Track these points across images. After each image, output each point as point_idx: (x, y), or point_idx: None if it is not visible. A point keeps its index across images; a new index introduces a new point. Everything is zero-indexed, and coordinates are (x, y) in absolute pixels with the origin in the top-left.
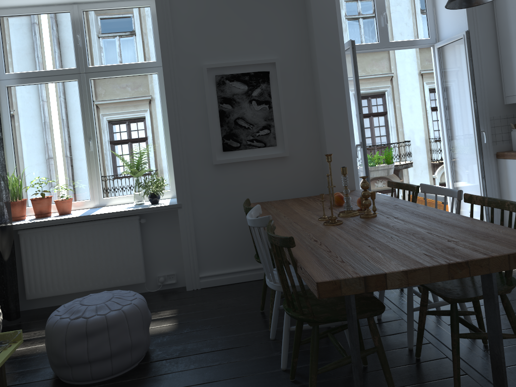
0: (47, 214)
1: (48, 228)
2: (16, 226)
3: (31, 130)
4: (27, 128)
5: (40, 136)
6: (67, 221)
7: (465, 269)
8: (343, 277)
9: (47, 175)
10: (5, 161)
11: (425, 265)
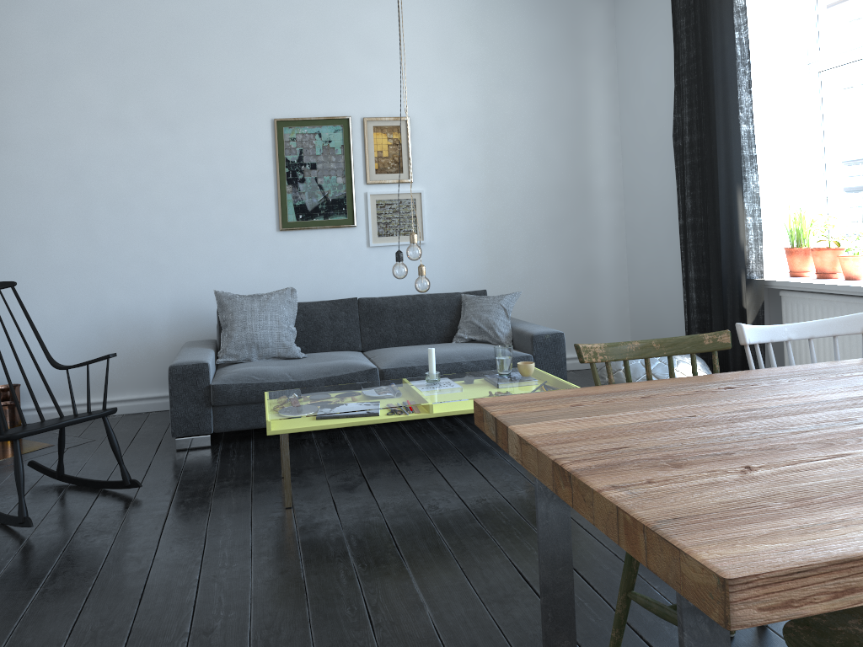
0: (828, 275)
1: (809, 295)
2: (772, 283)
3: (843, 138)
4: (839, 136)
5: (853, 148)
6: (826, 290)
7: (567, 487)
8: (490, 408)
9: (860, 213)
10: (812, 187)
11: (542, 445)
